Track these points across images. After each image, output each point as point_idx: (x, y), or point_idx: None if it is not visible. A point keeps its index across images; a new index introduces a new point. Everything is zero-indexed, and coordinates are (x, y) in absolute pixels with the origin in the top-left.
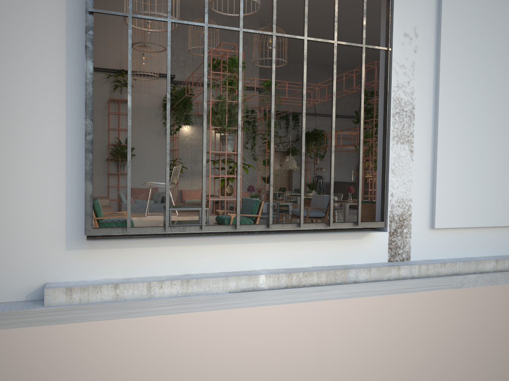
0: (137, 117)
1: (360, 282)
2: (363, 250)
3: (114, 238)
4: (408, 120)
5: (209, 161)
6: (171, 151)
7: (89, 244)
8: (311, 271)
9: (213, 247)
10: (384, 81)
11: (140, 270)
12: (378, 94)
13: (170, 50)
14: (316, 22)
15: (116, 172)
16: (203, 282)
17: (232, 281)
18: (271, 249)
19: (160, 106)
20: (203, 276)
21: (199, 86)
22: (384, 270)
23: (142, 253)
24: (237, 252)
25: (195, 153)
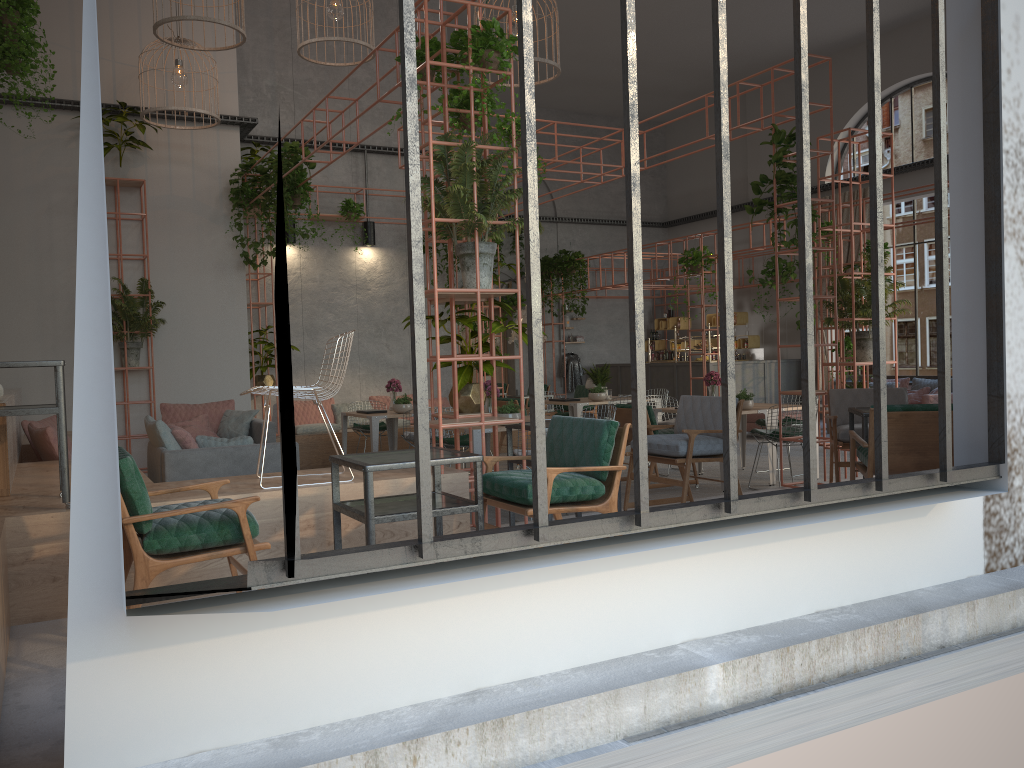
0: (165, 225)
1: (955, 647)
2: (930, 548)
3: (229, 599)
4: (1012, 176)
5: (435, 317)
6: (253, 308)
7: (134, 633)
8: (837, 633)
9: (551, 589)
10: (984, 56)
11: (325, 700)
12: (684, 173)
13: (238, 61)
14: (575, 1)
15: (118, 367)
16: (547, 719)
17: (633, 699)
18: (709, 573)
19: (224, 197)
20: (537, 695)
21: (312, 149)
22: (1004, 601)
23: (327, 638)
24: (620, 596)
25: (311, 312)
